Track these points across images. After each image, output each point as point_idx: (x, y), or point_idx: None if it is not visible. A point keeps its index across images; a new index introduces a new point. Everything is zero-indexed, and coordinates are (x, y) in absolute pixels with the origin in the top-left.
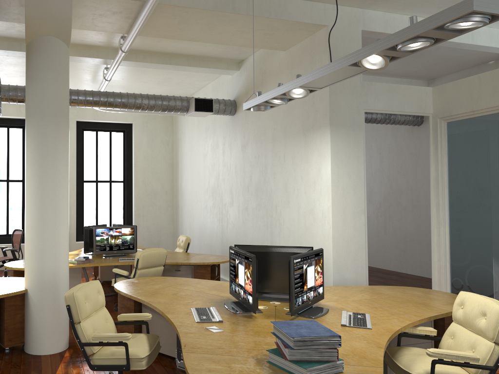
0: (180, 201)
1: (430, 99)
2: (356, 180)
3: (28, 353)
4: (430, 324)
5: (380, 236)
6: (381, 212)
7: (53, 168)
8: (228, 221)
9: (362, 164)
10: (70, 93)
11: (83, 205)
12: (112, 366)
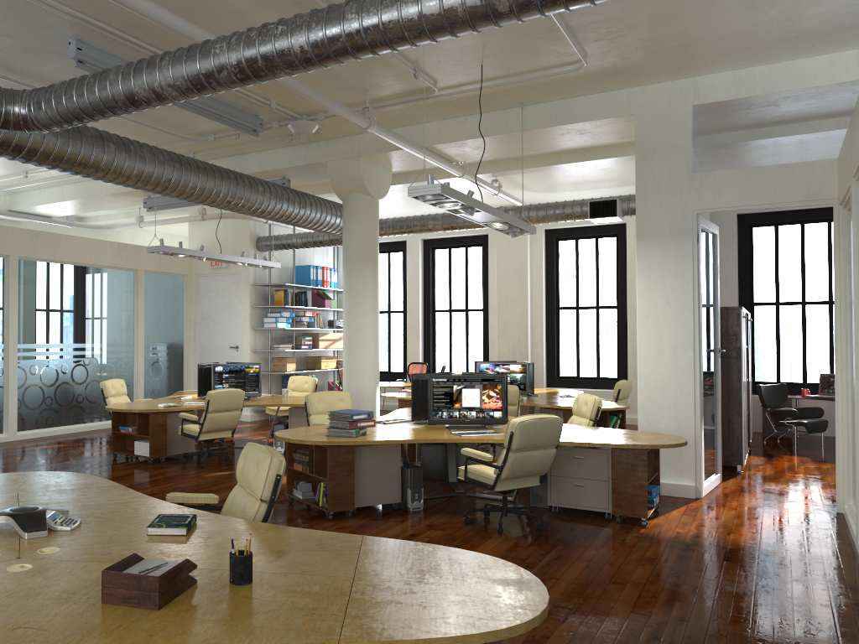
0: None
1: (833, 176)
2: (680, 305)
3: None
4: (606, 462)
5: None
6: None
7: (356, 303)
8: None
9: (690, 283)
10: (448, 217)
11: (558, 340)
12: None
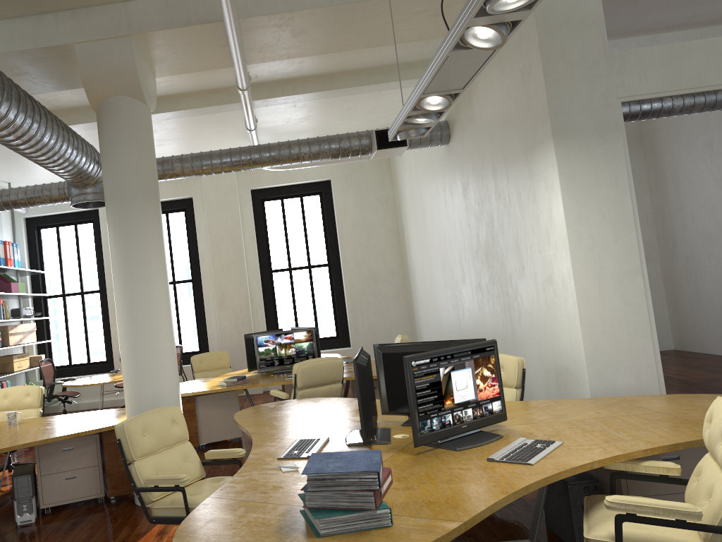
0: (412, 283)
1: None
2: (618, 220)
3: (137, 504)
4: None
5: None
6: None
7: (140, 263)
8: (463, 308)
9: (627, 190)
10: (200, 157)
11: (274, 305)
12: (171, 518)
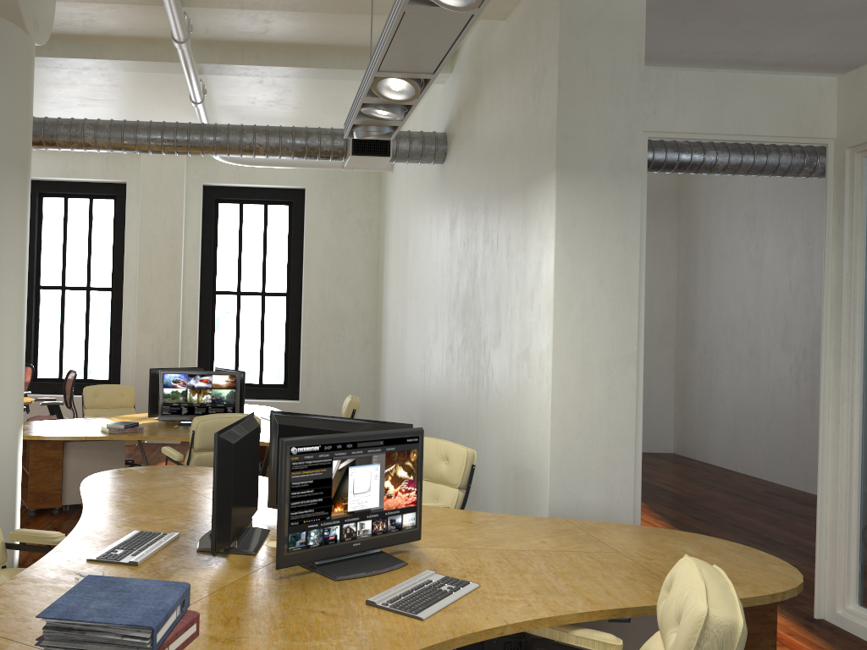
0: (383, 333)
1: (831, 104)
2: (620, 290)
3: None
4: None
5: (801, 422)
6: (805, 370)
7: None
8: (431, 373)
9: (637, 253)
10: (121, 127)
11: (213, 335)
12: None
